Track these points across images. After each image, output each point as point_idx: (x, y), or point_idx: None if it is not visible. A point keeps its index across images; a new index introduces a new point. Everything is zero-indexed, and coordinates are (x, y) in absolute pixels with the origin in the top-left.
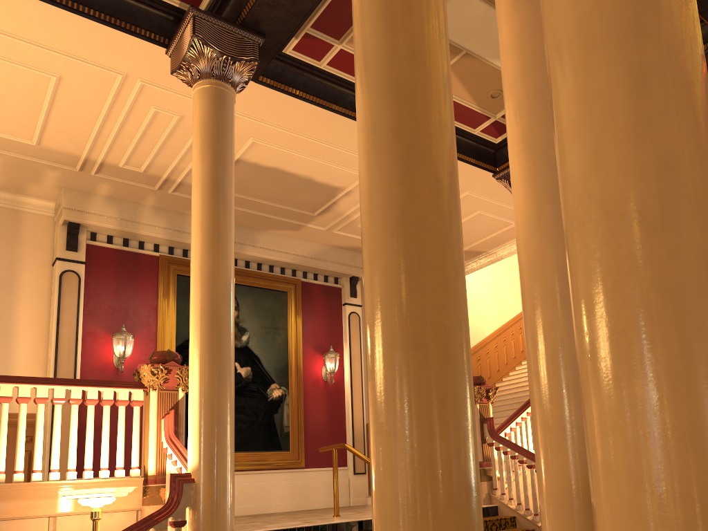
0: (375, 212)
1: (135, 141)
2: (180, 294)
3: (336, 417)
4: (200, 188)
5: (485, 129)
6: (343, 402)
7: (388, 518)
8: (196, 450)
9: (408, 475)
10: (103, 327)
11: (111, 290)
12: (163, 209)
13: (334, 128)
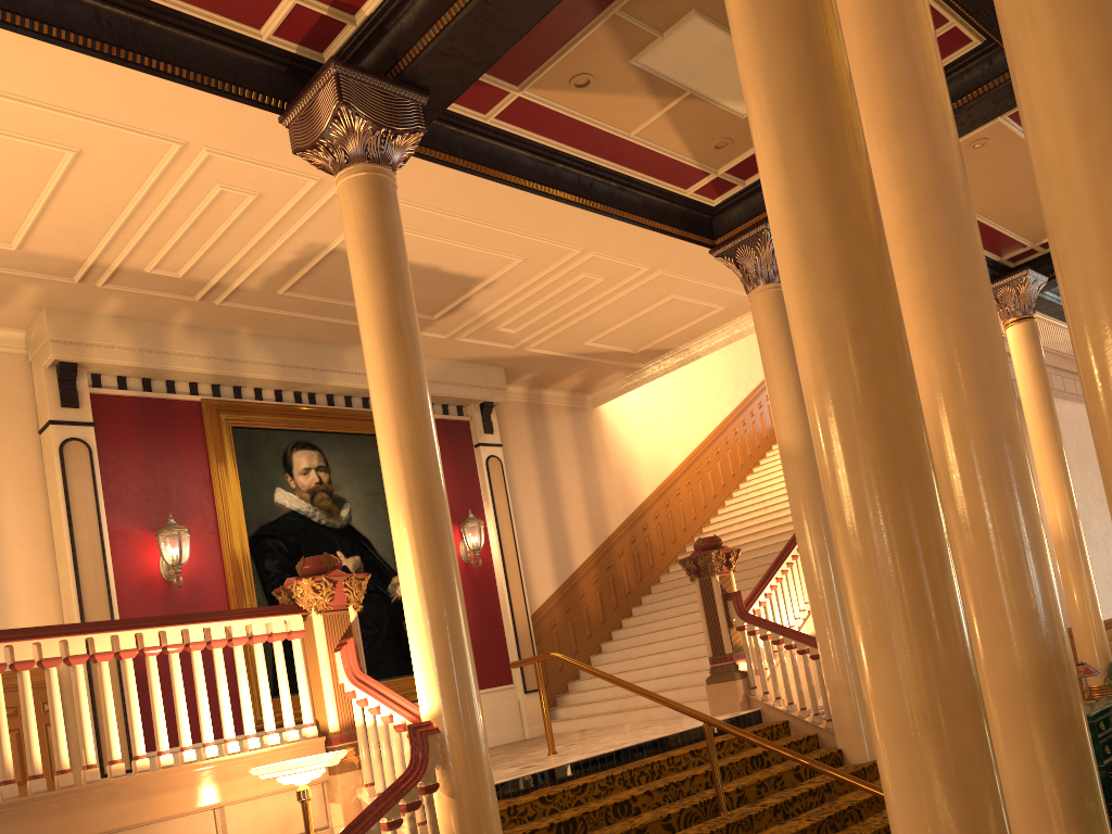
0: (845, 416)
1: (180, 234)
2: (242, 456)
3: (488, 614)
4: (378, 325)
5: (700, 189)
6: (495, 590)
7: (908, 732)
8: (434, 689)
9: (926, 687)
10: (136, 521)
11: (139, 463)
12: (201, 327)
13: (484, 199)
